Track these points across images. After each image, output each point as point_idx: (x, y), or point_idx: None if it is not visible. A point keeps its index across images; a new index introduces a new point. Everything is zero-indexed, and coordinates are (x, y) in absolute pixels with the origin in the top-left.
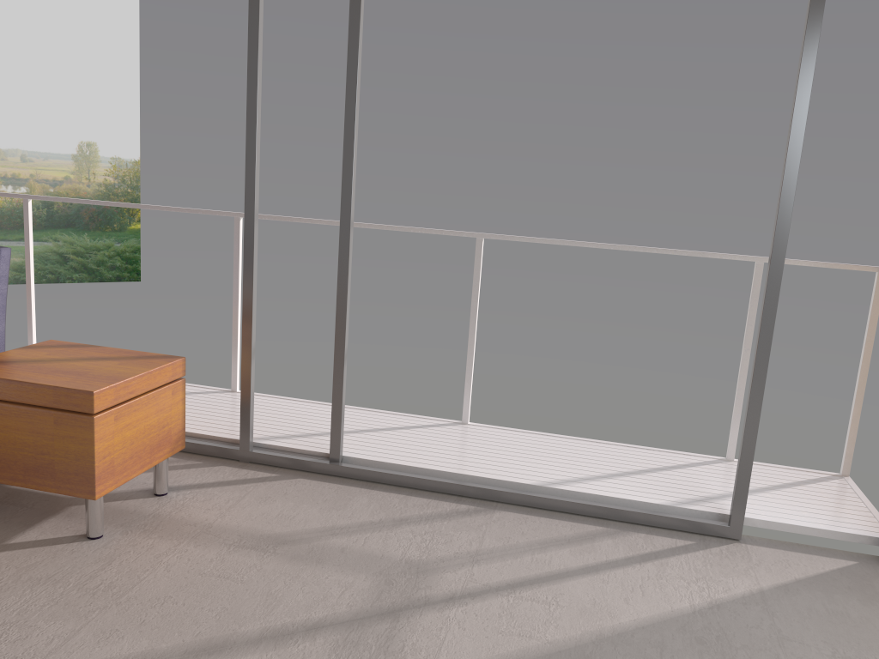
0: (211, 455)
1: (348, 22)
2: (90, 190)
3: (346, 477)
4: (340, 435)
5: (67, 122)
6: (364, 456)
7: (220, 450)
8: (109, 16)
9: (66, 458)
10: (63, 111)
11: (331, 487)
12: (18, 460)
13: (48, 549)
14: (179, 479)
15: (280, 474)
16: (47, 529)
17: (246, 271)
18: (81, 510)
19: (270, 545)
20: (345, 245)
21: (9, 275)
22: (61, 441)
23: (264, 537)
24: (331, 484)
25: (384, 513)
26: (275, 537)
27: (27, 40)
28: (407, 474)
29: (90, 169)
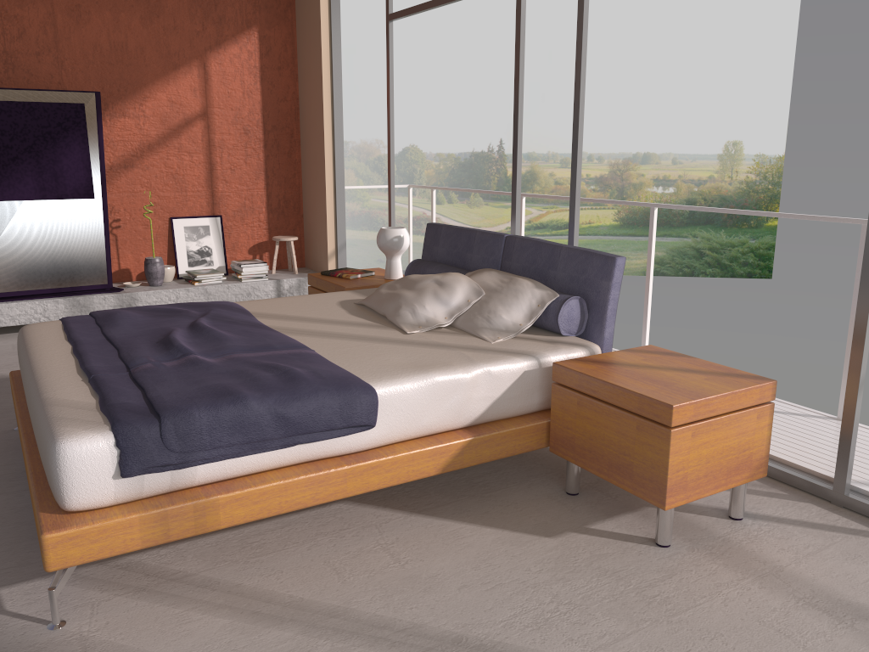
0: (798, 488)
1: None
2: (731, 188)
3: None
4: None
5: (716, 123)
6: None
7: (809, 484)
8: (768, 13)
9: (643, 463)
10: (714, 113)
11: None
12: (604, 455)
13: (619, 544)
14: (758, 506)
15: None
16: (622, 524)
17: (862, 291)
18: (655, 513)
19: (848, 615)
20: None
21: None
22: (640, 446)
23: (842, 603)
24: None
25: None
26: (857, 608)
27: (688, 51)
28: None
29: (733, 167)
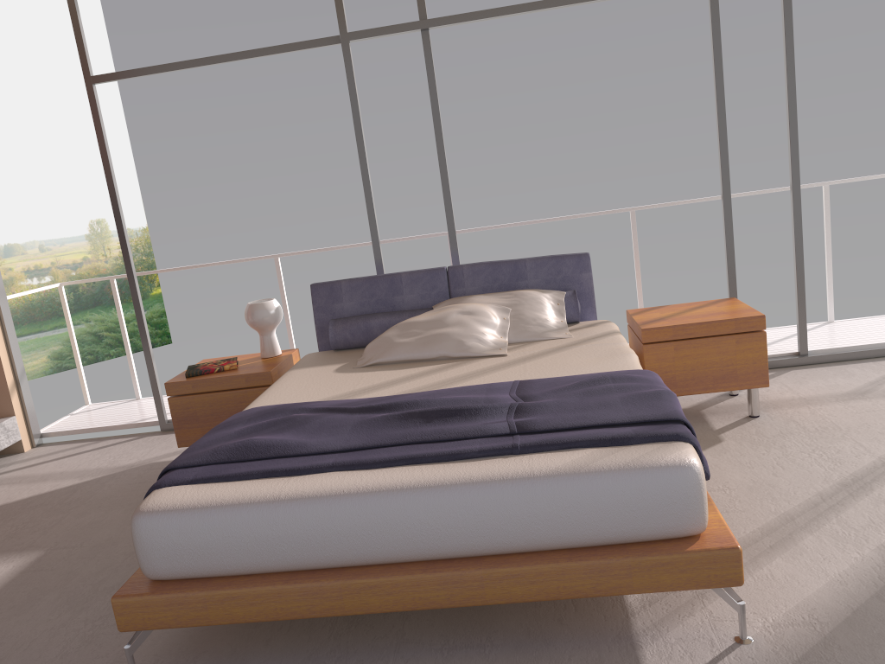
0: None
1: (785, 51)
2: (109, 266)
3: (816, 364)
4: (806, 336)
5: (74, 204)
6: (819, 348)
7: None
8: None
9: (745, 364)
10: (69, 194)
11: (821, 369)
12: (708, 375)
13: (746, 425)
14: None
15: (775, 372)
16: (719, 420)
17: (728, 236)
18: (711, 410)
19: (858, 396)
20: (797, 202)
21: (51, 365)
22: (741, 353)
23: (846, 394)
24: (817, 368)
25: (882, 371)
26: (852, 393)
27: (21, 133)
28: (861, 350)
29: (104, 245)
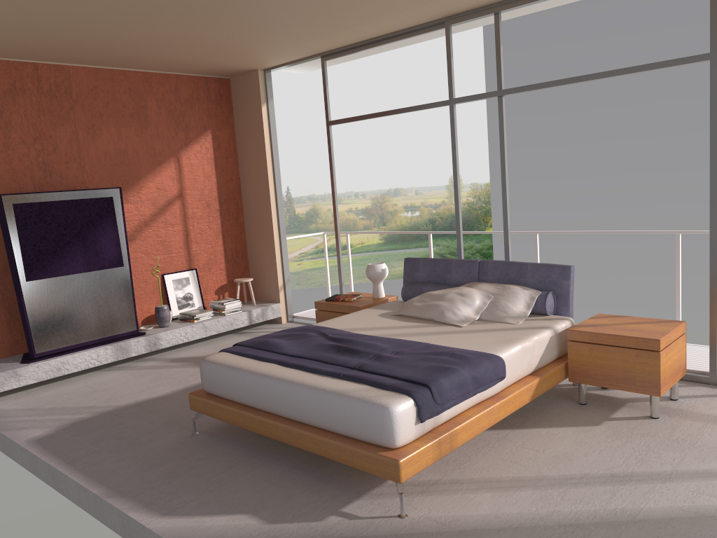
0: (688, 380)
1: None
2: None
3: None
4: None
5: (441, 163)
6: None
7: (694, 377)
8: (465, 86)
9: (642, 374)
10: (439, 156)
11: None
12: (613, 375)
13: (634, 421)
14: (678, 392)
15: None
16: (625, 412)
17: (711, 269)
18: (634, 404)
19: None
20: None
21: None
22: (639, 365)
23: None
24: None
25: None
26: None
27: (416, 114)
28: None
29: None
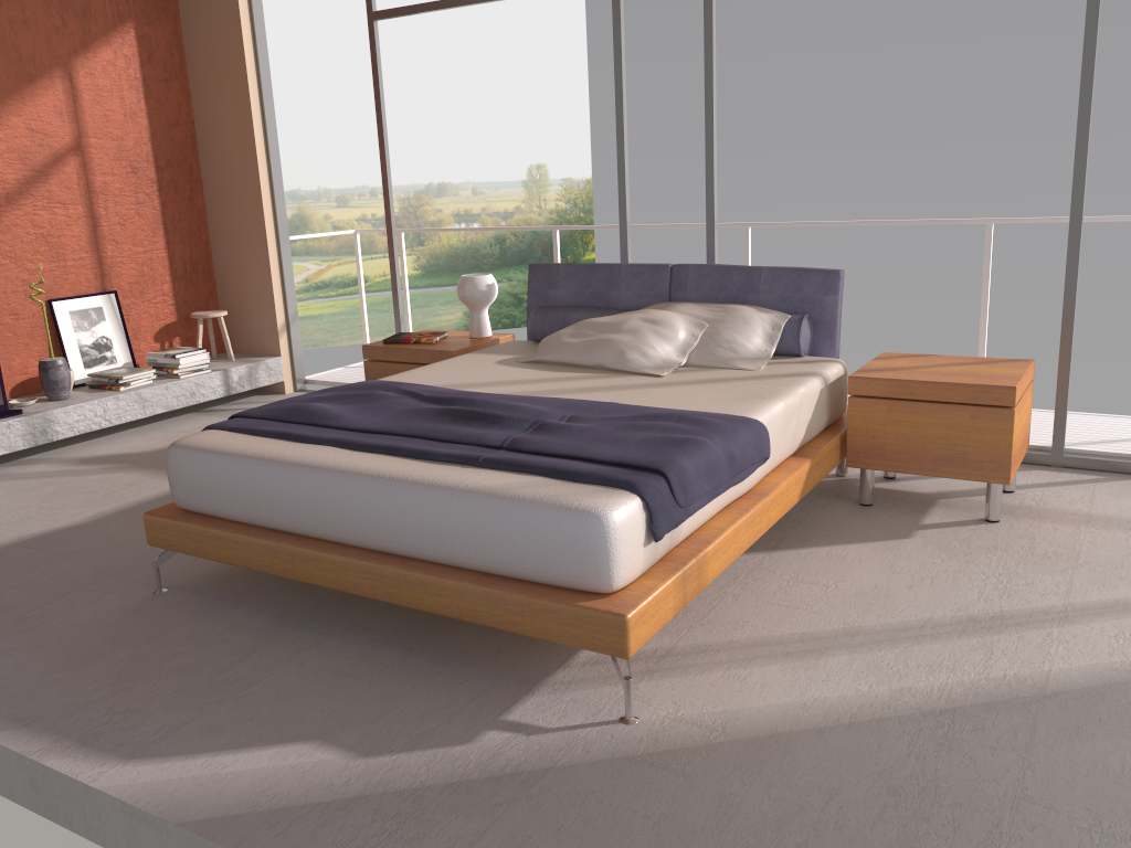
0: None
1: None
2: (541, 220)
3: None
4: None
5: (515, 144)
6: None
7: (1027, 455)
8: (553, 14)
9: (980, 448)
10: (511, 132)
11: None
12: (927, 452)
13: (964, 528)
14: None
15: (1106, 477)
16: (942, 515)
17: (1069, 274)
18: (951, 502)
19: None
20: None
21: (465, 323)
22: (976, 433)
23: None
24: None
25: None
26: None
27: (472, 57)
28: None
29: (540, 195)
